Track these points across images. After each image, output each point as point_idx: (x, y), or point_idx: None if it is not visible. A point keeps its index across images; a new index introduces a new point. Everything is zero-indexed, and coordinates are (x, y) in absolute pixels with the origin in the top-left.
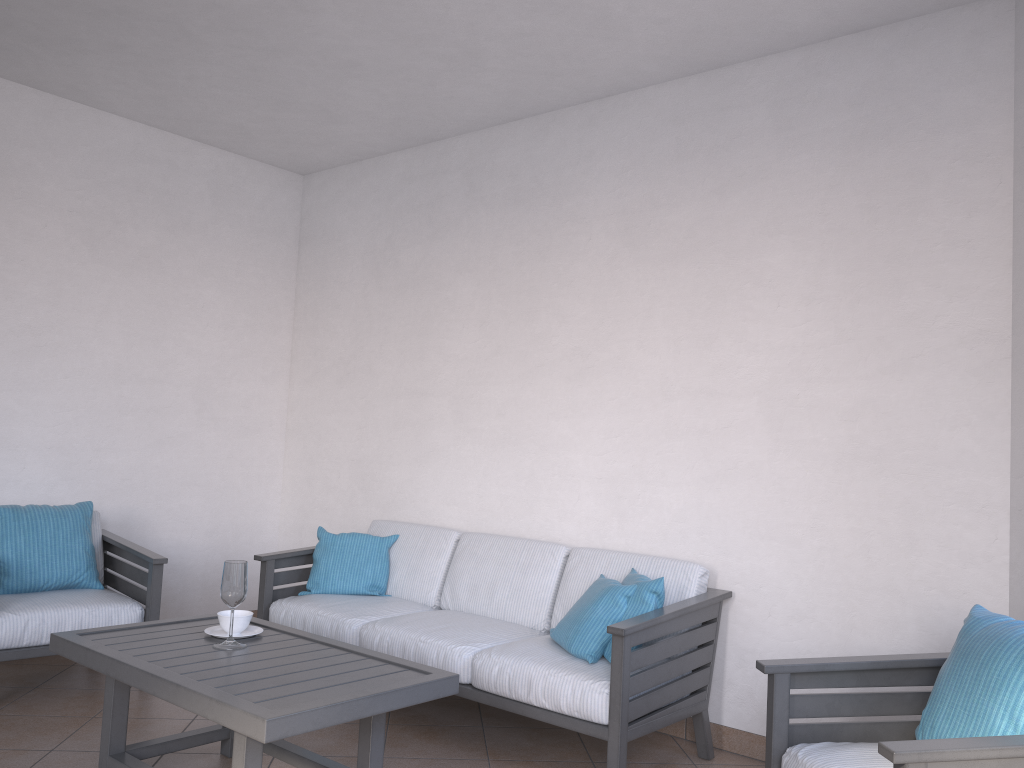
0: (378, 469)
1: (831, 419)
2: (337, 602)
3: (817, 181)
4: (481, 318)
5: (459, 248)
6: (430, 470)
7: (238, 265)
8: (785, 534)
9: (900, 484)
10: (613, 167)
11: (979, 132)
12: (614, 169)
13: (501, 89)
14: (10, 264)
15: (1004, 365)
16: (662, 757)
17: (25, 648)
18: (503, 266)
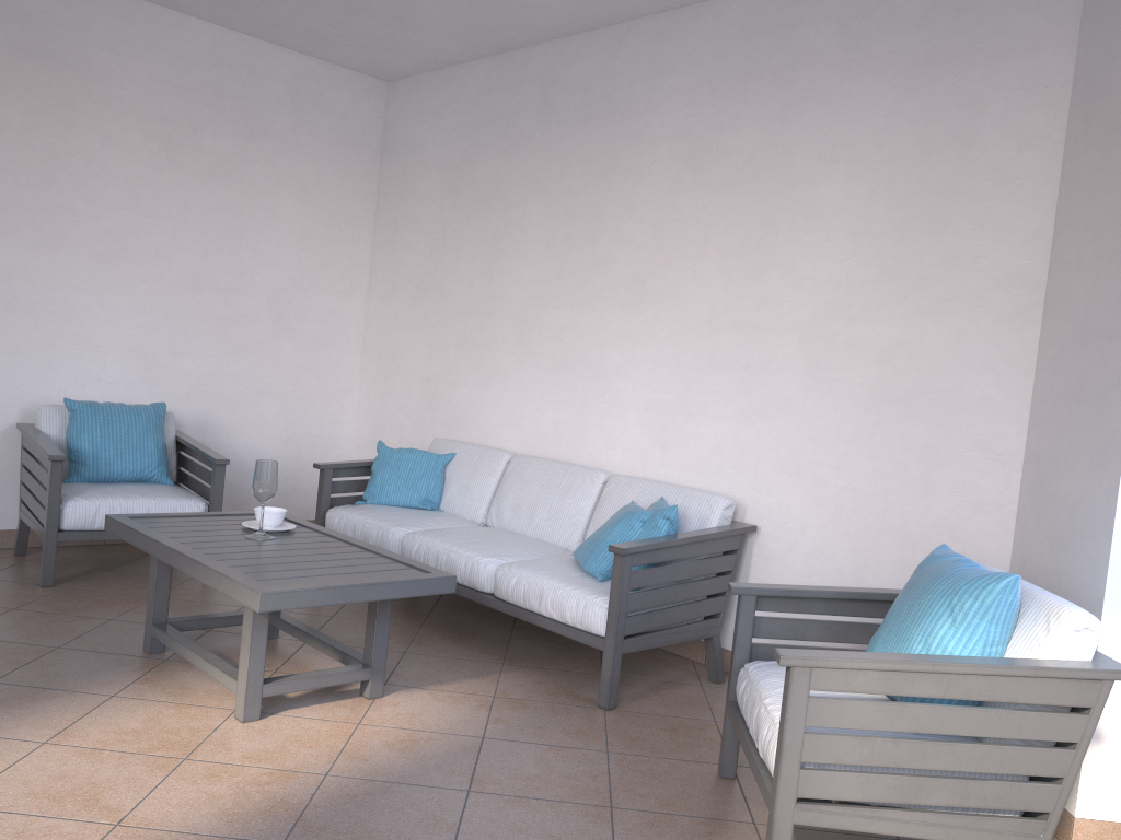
0: (445, 388)
1: (866, 359)
2: (387, 512)
3: (877, 108)
4: (547, 240)
5: (530, 165)
6: (492, 392)
7: (317, 175)
8: (812, 472)
9: (924, 428)
10: (682, 85)
11: (1041, 60)
12: (682, 87)
13: None
14: (90, 168)
15: (1036, 311)
16: (673, 677)
17: (97, 531)
18: (570, 186)
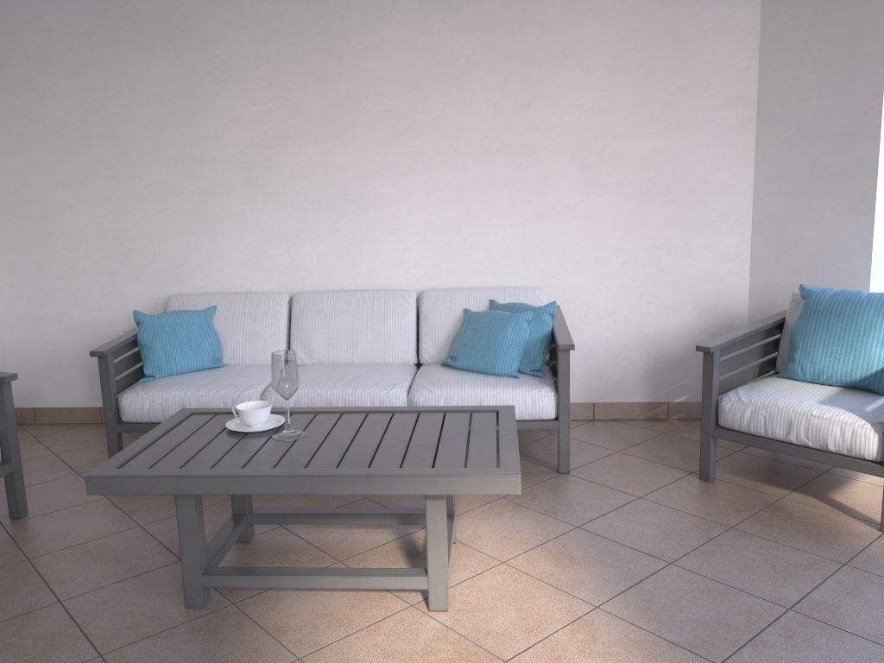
0: (147, 243)
1: (631, 166)
2: (204, 380)
3: None
4: (269, 79)
5: (228, 0)
6: (222, 238)
7: None
8: (596, 256)
9: (681, 211)
10: None
11: None
12: None
13: None
14: None
15: (751, 122)
16: (530, 435)
17: None
18: (291, 24)
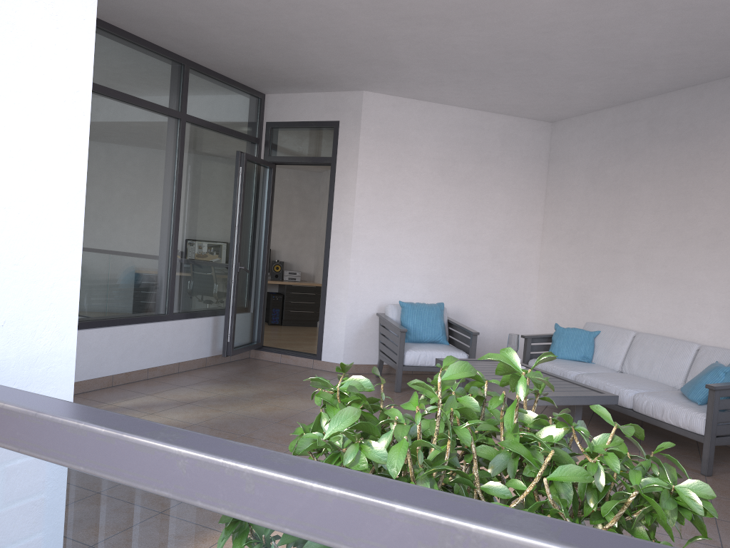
0: (590, 294)
1: None
2: (563, 363)
3: None
4: (654, 209)
5: (643, 167)
6: (621, 296)
7: (514, 178)
8: None
9: None
10: None
11: None
12: None
13: (668, 77)
14: (407, 187)
15: None
16: None
17: (419, 366)
18: (669, 178)
